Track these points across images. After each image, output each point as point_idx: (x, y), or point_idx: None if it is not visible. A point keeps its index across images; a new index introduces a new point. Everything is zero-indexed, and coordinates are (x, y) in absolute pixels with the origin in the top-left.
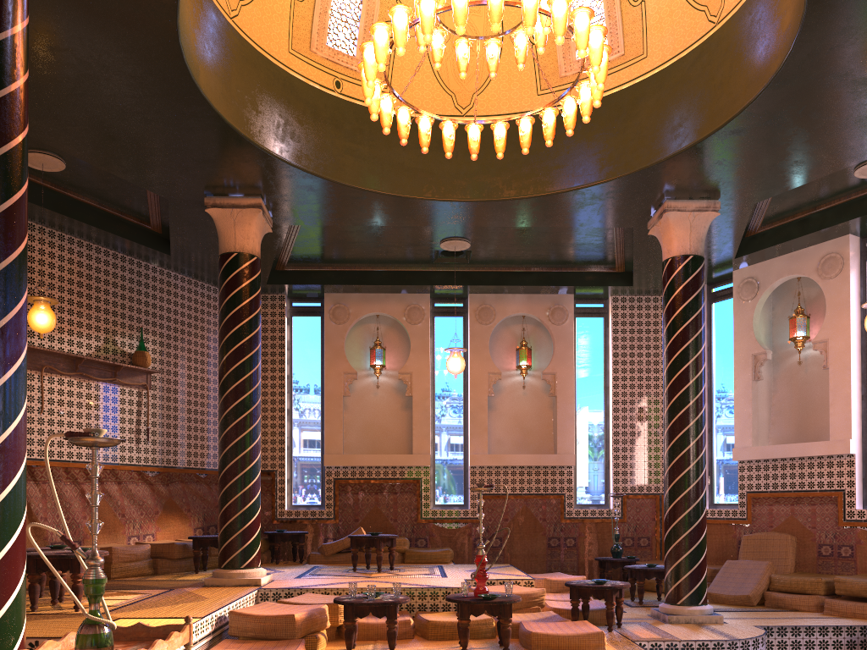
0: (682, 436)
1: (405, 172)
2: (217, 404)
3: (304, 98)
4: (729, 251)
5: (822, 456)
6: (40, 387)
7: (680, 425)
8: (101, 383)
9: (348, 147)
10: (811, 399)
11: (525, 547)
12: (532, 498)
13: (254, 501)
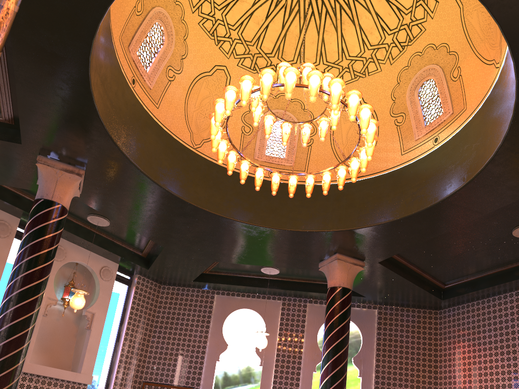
0: (27, 346)
1: None
2: None
3: None
4: None
5: None
6: None
7: (28, 337)
8: None
9: None
10: None
11: None
12: None
13: None
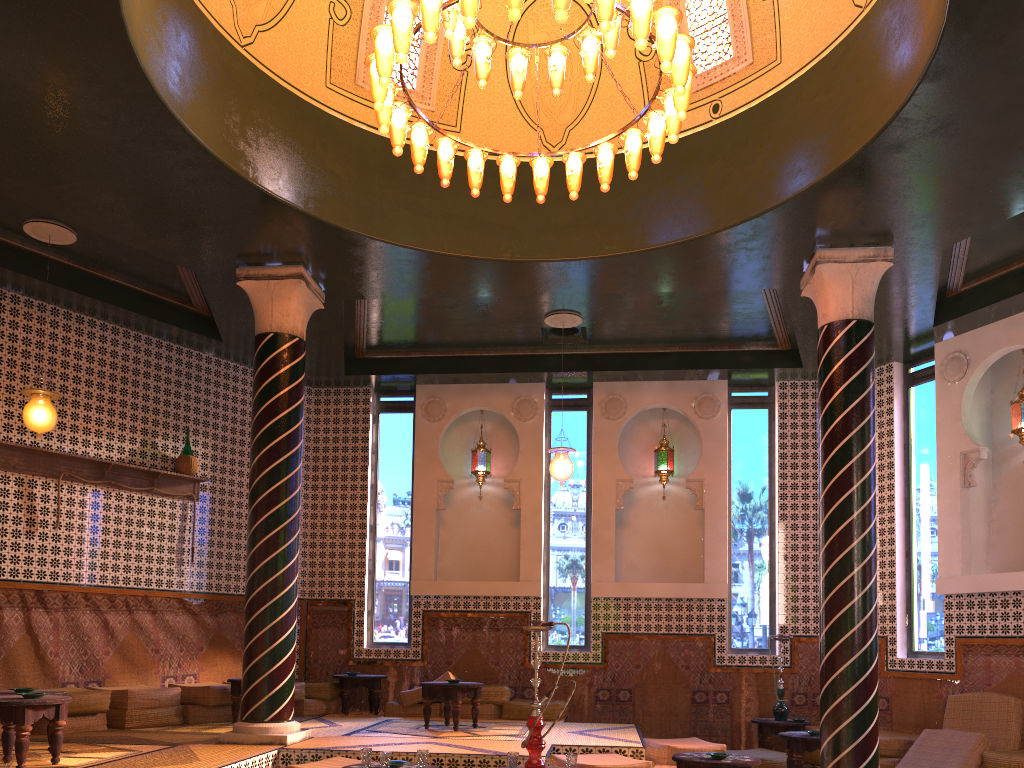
0: (842, 560)
1: (478, 227)
2: None
3: (345, 141)
4: (923, 317)
5: None
6: (57, 497)
7: (839, 545)
8: (135, 493)
9: (403, 199)
10: None
11: (662, 702)
12: (672, 640)
13: (285, 637)
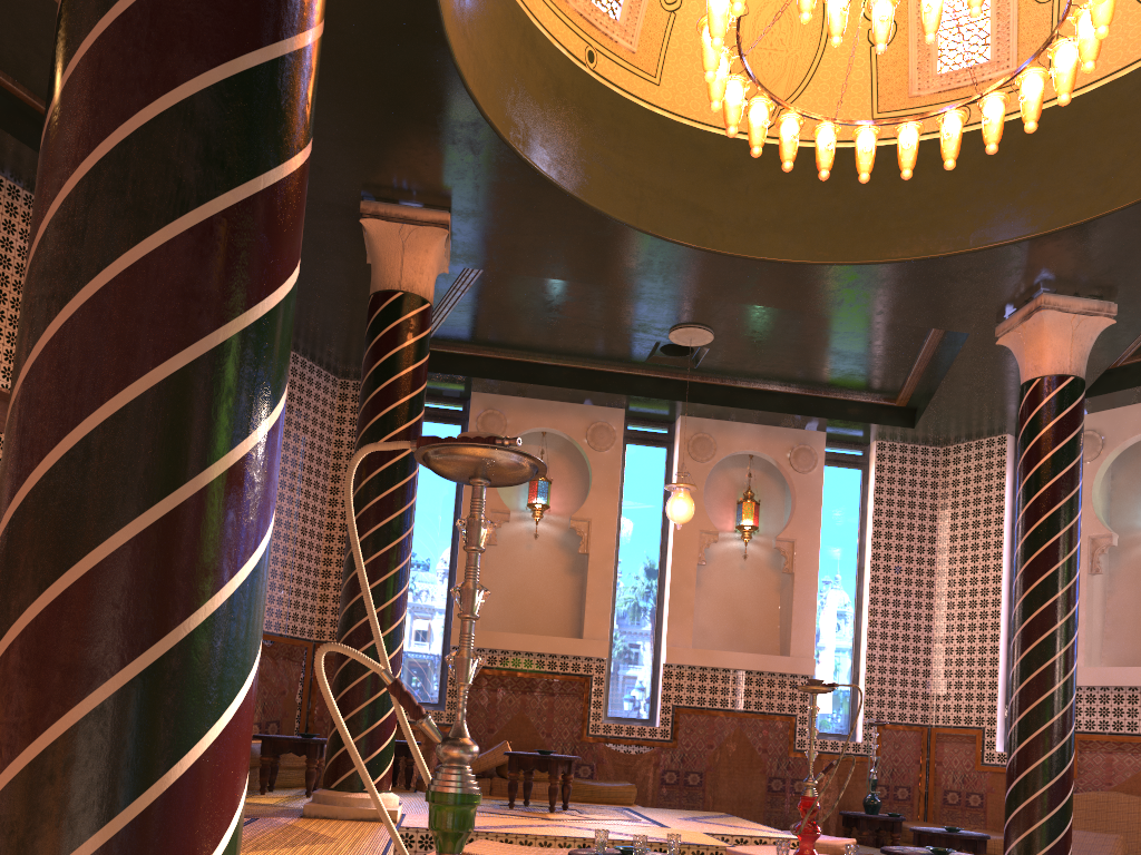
0: (1048, 638)
1: (673, 203)
2: (297, 537)
3: (546, 64)
4: None
5: None
6: None
7: (1045, 622)
8: None
9: (597, 152)
10: None
11: (735, 788)
12: (750, 718)
13: None
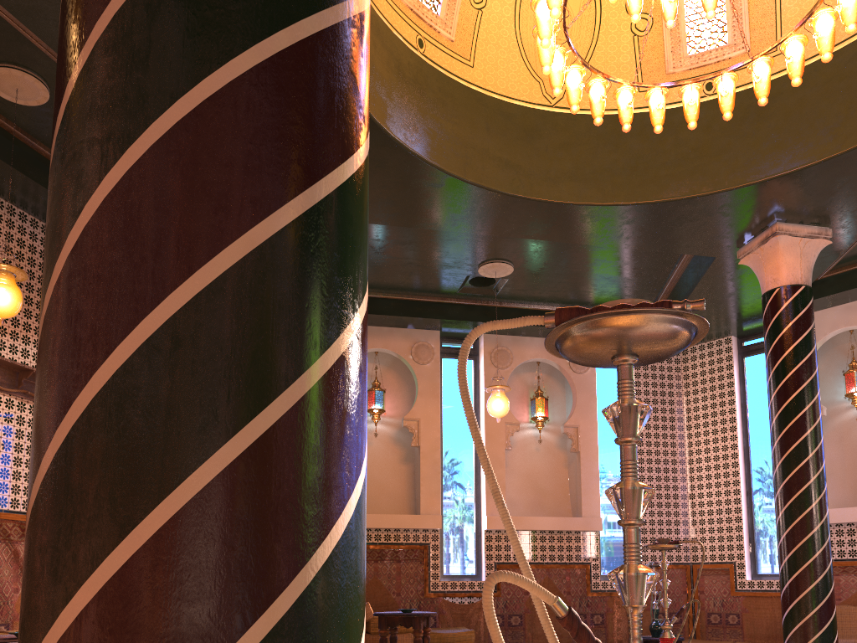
0: (806, 490)
1: (490, 160)
2: None
3: (389, 47)
4: None
5: None
6: None
7: (803, 477)
8: None
9: (431, 119)
10: None
11: None
12: (555, 568)
13: None
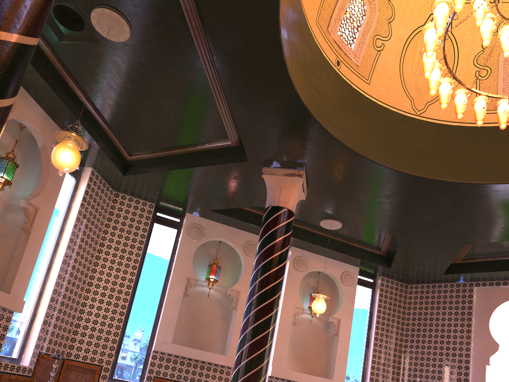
0: (268, 347)
1: None
2: None
3: None
4: (220, 206)
5: (217, 365)
6: None
7: (269, 338)
8: None
9: None
10: (201, 321)
11: None
12: None
13: None
